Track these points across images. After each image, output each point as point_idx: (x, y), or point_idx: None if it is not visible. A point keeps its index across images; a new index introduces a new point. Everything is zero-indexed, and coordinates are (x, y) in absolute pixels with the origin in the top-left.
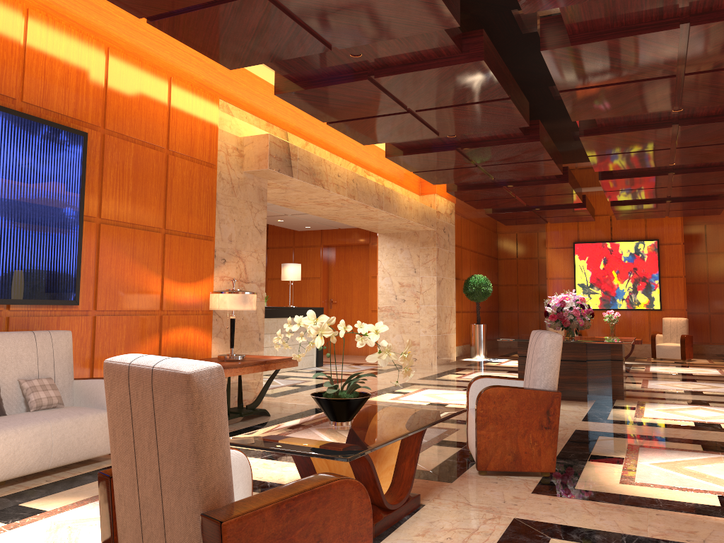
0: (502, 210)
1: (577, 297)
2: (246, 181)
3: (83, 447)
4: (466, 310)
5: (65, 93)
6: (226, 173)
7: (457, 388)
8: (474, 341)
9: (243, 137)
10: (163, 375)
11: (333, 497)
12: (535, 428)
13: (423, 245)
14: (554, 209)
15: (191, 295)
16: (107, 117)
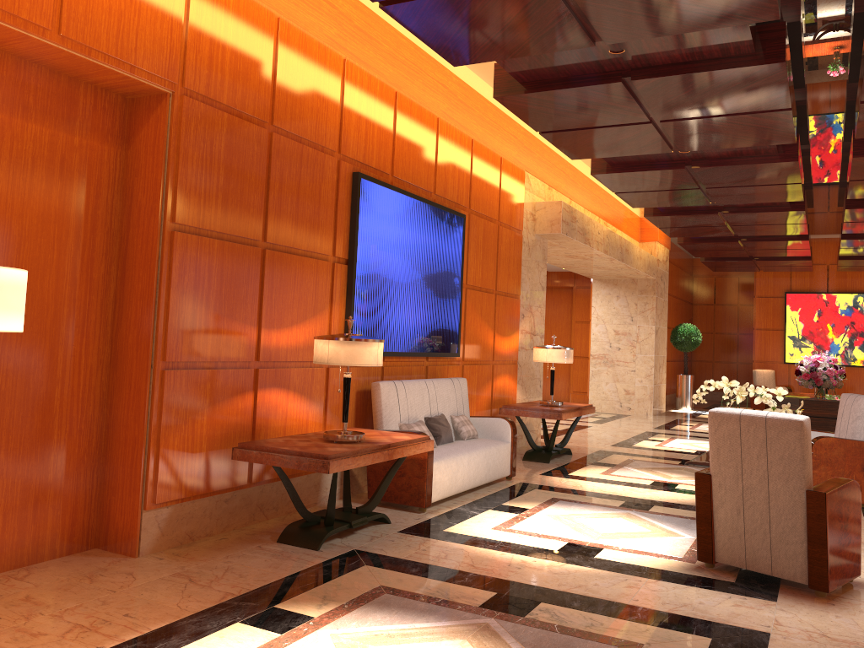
0: (719, 258)
1: (829, 358)
2: (536, 242)
3: (500, 469)
4: (668, 359)
5: (453, 183)
6: (526, 237)
7: (704, 439)
8: (680, 392)
9: (535, 202)
10: (777, 421)
11: (851, 488)
12: (858, 470)
13: (641, 293)
14: (776, 260)
15: (508, 347)
16: (471, 198)
